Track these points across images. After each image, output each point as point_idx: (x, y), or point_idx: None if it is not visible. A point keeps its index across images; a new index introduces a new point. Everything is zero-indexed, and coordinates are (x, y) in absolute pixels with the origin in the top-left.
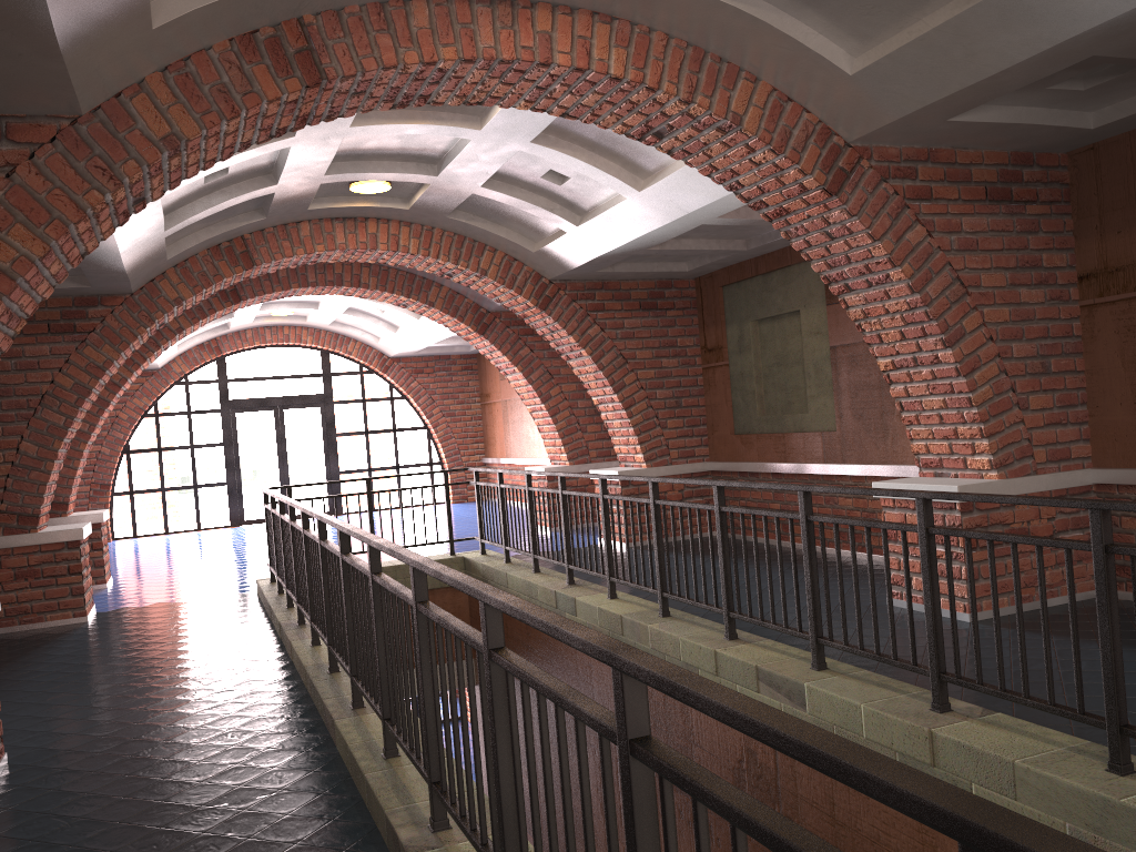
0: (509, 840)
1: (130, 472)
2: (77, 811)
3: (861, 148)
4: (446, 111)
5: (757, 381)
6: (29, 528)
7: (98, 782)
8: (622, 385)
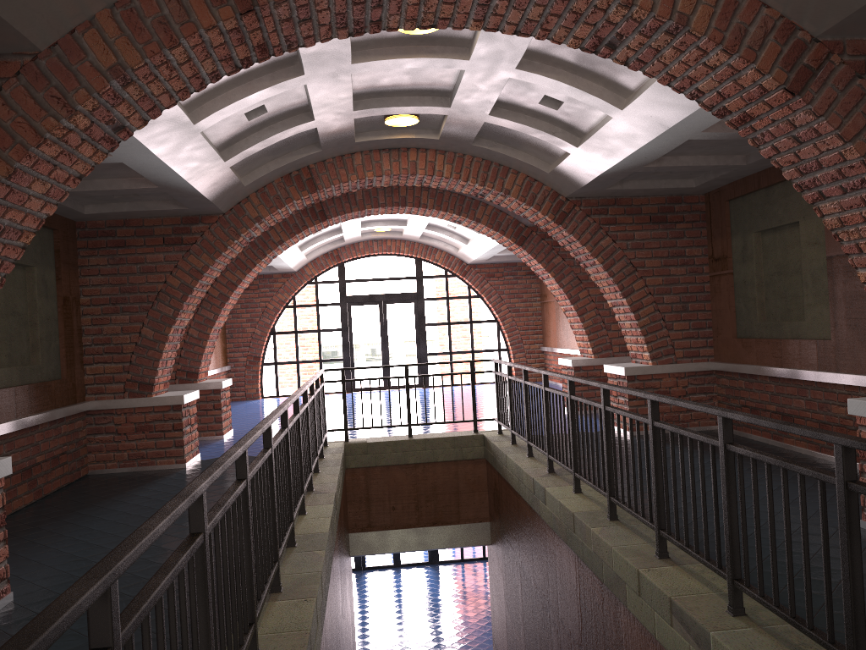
0: None
1: (275, 348)
2: None
3: (831, 42)
4: (437, 45)
5: (758, 288)
6: (146, 393)
7: None
8: (631, 290)
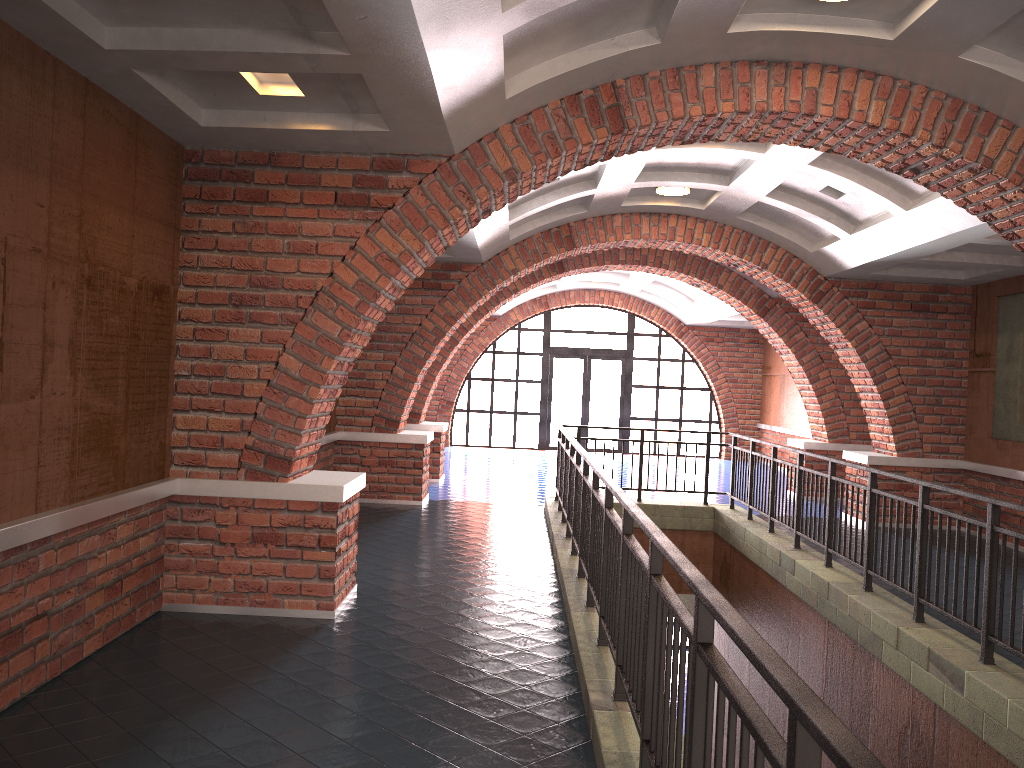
0: (647, 708)
1: (469, 394)
2: (392, 631)
3: None
4: None
5: (1020, 391)
6: (392, 430)
7: (408, 616)
8: (883, 378)
